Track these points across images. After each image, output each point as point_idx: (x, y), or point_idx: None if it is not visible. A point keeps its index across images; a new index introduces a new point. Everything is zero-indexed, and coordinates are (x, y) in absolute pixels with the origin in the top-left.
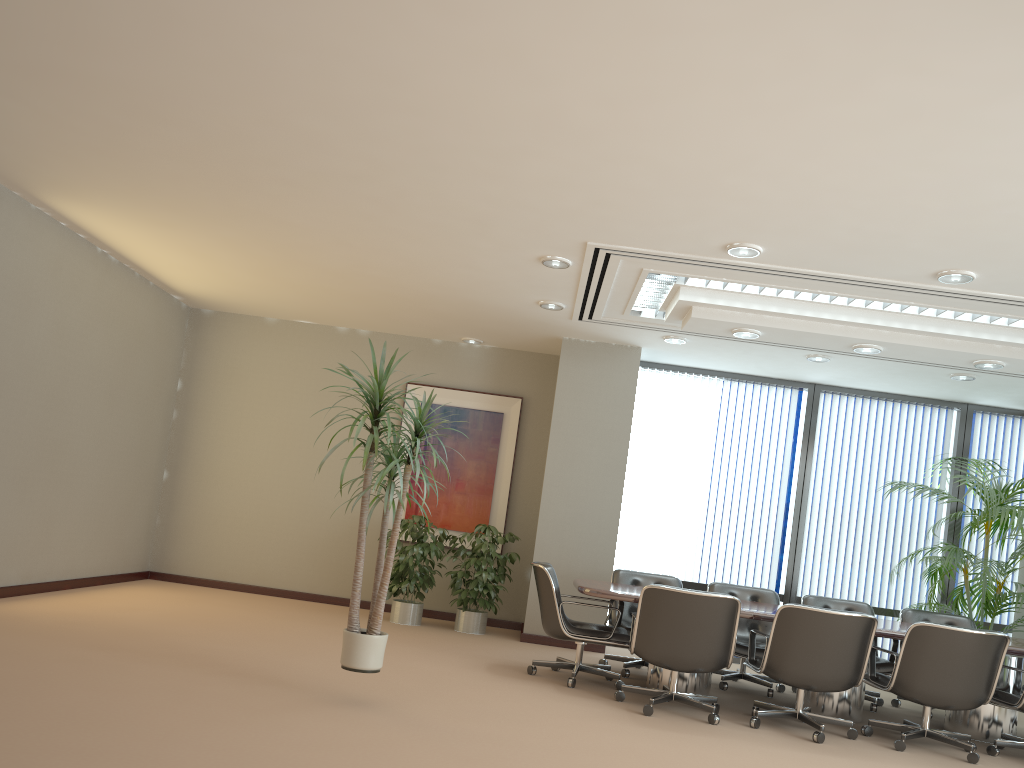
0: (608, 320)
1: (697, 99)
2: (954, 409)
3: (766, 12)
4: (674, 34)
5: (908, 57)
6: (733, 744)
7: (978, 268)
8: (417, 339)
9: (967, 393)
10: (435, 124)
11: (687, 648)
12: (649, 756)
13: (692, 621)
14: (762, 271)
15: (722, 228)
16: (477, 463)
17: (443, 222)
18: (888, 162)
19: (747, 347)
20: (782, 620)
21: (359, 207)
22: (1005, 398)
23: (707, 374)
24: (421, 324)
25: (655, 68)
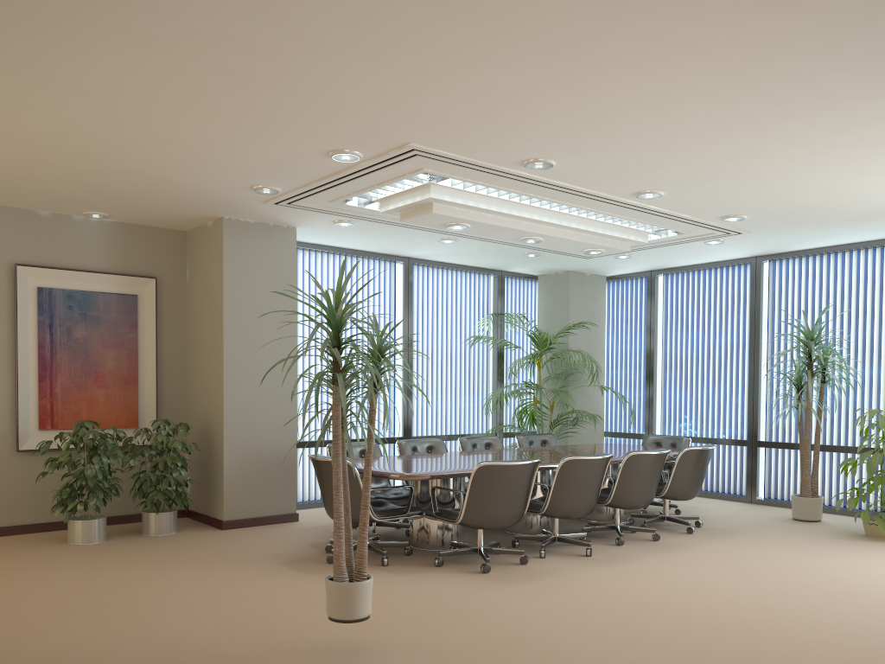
0: (307, 205)
1: (715, 57)
2: (492, 275)
3: (870, 14)
4: (791, 10)
5: (881, 64)
6: (576, 577)
7: (671, 191)
8: (18, 211)
9: (513, 264)
10: (456, 23)
11: (509, 509)
12: (588, 609)
13: (514, 486)
14: (525, 180)
15: (551, 147)
16: (116, 352)
17: (283, 107)
18: (747, 122)
19: (400, 231)
20: (563, 470)
21: (197, 78)
22: (533, 267)
23: (330, 250)
24: (50, 196)
25: (732, 29)
